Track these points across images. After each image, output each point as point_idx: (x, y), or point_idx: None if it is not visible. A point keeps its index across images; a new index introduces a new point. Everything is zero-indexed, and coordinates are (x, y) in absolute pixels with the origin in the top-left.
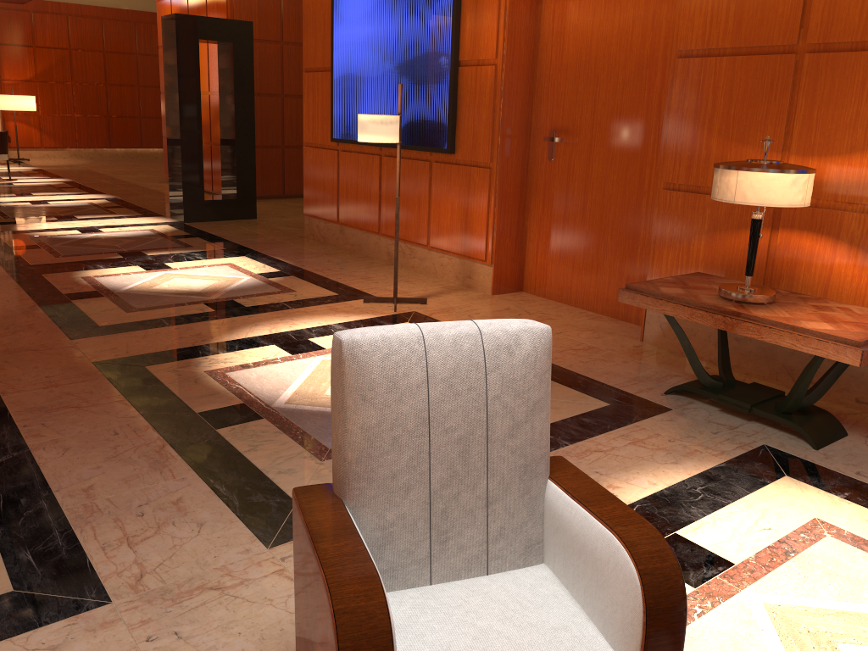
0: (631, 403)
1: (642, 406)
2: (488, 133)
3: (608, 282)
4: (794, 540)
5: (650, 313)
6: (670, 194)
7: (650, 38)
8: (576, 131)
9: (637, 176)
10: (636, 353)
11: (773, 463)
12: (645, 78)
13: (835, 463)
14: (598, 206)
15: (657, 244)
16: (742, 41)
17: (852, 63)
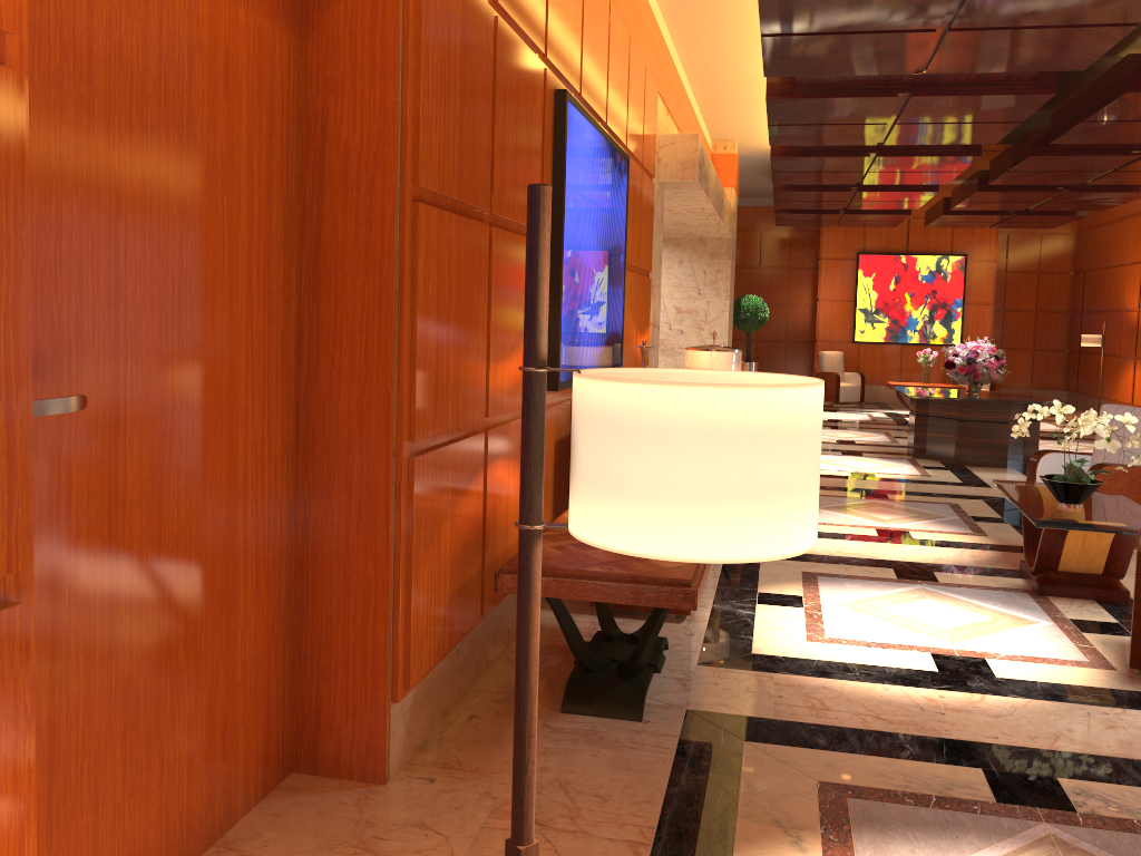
0: (712, 731)
1: (711, 723)
2: (6, 422)
3: (188, 772)
4: (857, 643)
5: (394, 711)
6: (423, 461)
7: (225, 114)
8: (70, 365)
9: (225, 460)
10: (473, 771)
11: (735, 658)
12: (223, 213)
13: (685, 641)
14: (148, 581)
15: (414, 565)
16: (464, 193)
17: (510, 245)
